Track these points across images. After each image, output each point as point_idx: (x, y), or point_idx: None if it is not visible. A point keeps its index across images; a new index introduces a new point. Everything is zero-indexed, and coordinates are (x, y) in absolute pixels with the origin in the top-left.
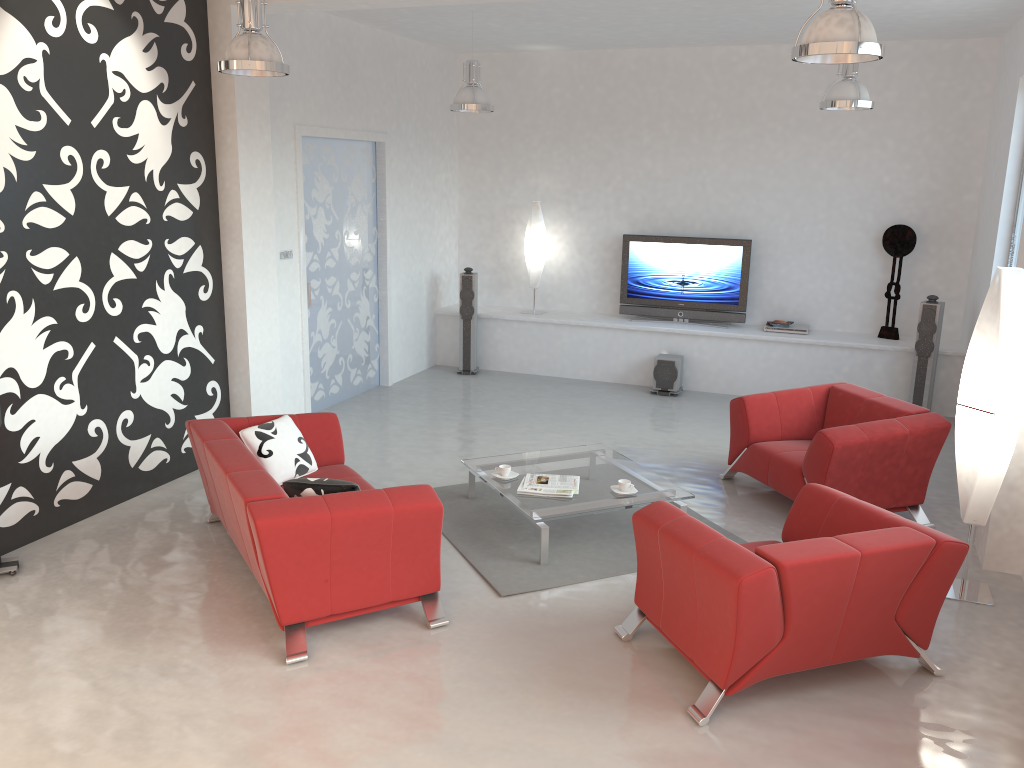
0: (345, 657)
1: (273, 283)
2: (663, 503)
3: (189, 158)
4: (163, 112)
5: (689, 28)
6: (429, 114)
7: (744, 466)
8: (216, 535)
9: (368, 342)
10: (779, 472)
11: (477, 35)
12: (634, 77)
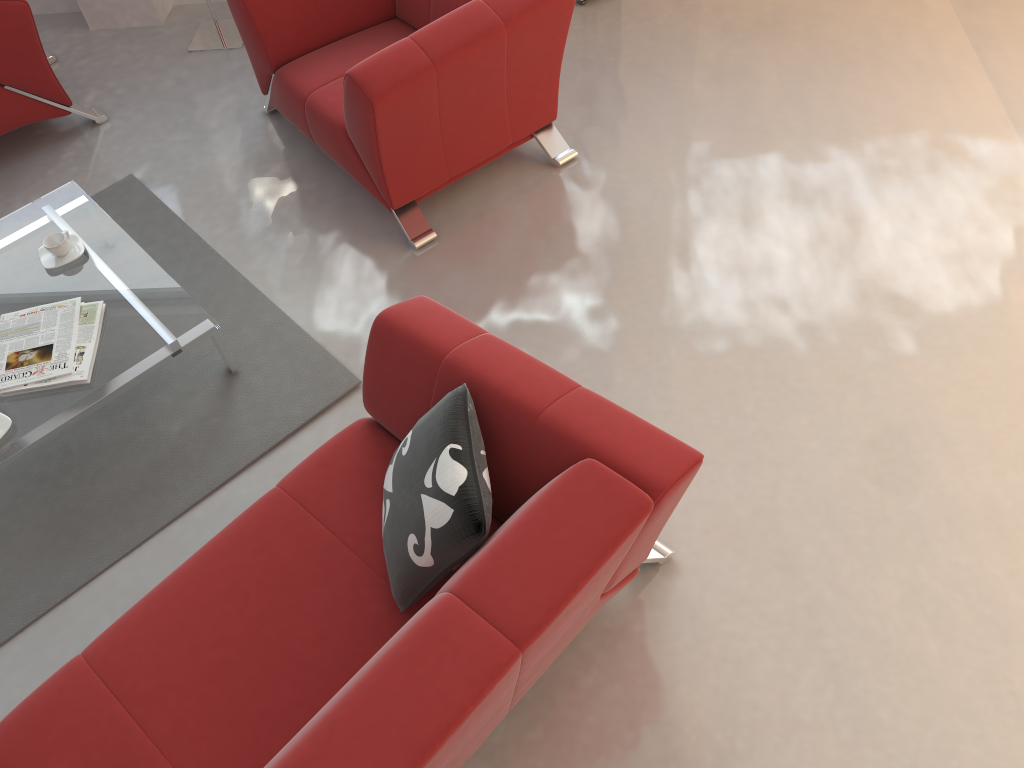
0: None
1: None
2: (368, 64)
3: None
4: None
5: None
6: None
7: None
8: None
9: None
10: None
11: None
12: None
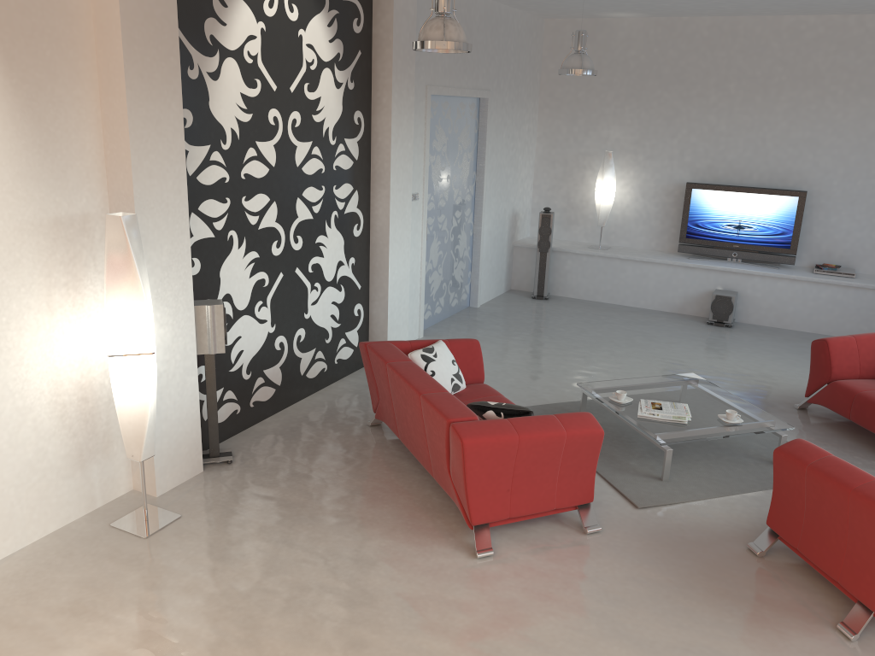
0: (523, 555)
1: (408, 222)
2: (804, 442)
3: (353, 116)
4: (338, 78)
5: (773, 1)
6: (520, 73)
7: (824, 400)
8: (379, 437)
9: (463, 270)
10: (864, 409)
11: (573, 5)
12: (706, 42)
